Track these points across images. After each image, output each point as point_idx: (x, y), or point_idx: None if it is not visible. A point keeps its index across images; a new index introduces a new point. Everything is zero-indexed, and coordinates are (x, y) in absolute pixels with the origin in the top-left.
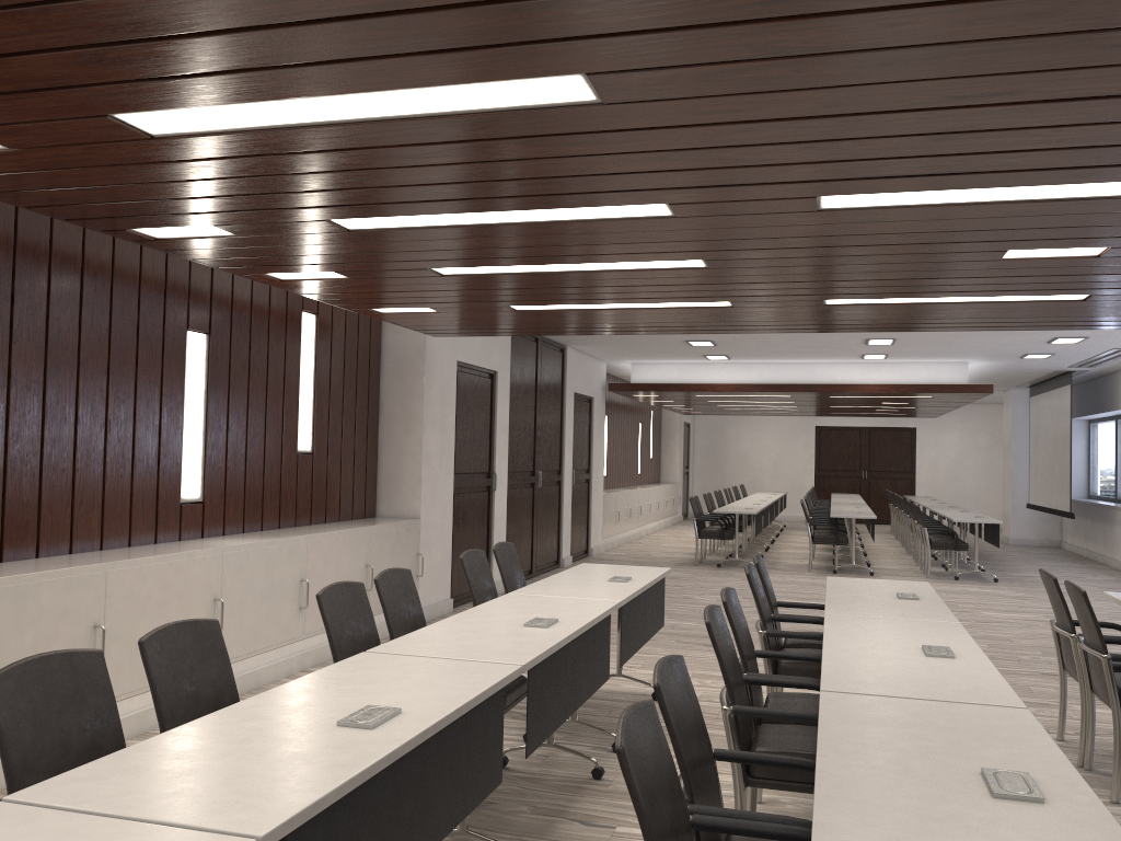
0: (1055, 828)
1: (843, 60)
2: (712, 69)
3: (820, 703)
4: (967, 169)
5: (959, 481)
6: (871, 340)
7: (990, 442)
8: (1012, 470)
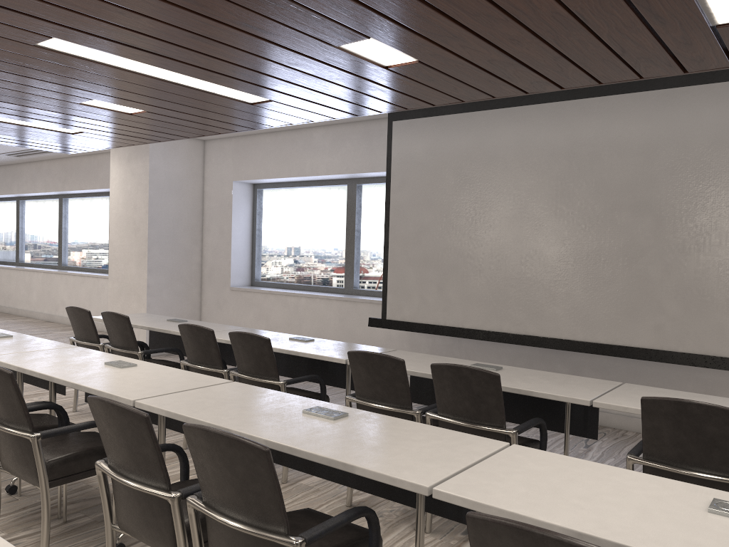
0: (375, 422)
1: None
2: None
3: (157, 406)
4: (172, 55)
5: None
6: None
7: None
8: None
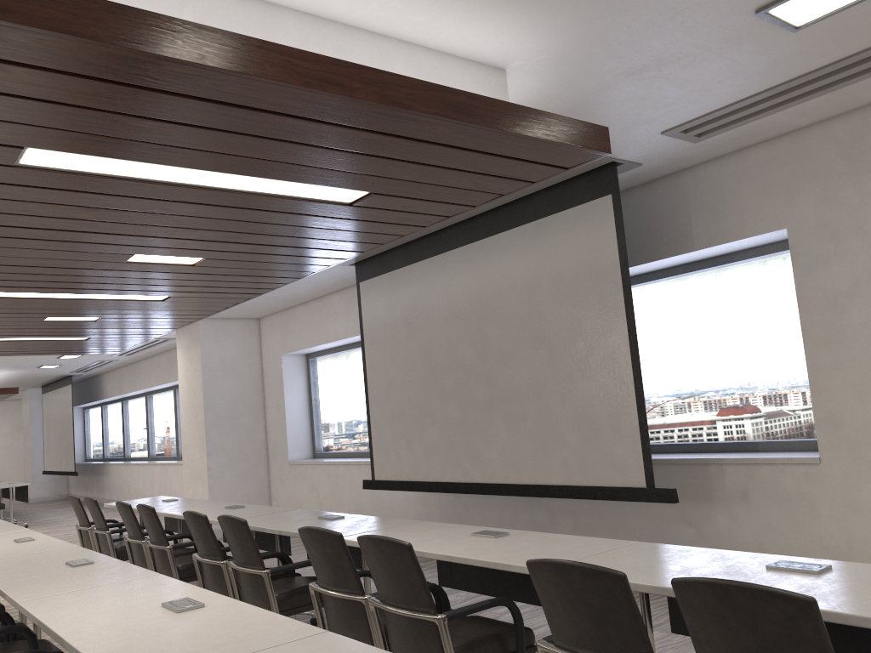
0: (100, 566)
1: None
2: None
3: None
4: (34, 286)
5: None
6: None
7: (11, 430)
8: (31, 448)
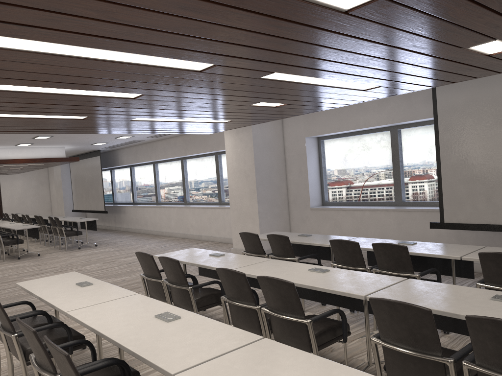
0: None
1: (438, 24)
2: (412, 13)
3: None
4: (342, 71)
5: (25, 203)
6: (41, 136)
7: (38, 184)
8: (63, 195)
